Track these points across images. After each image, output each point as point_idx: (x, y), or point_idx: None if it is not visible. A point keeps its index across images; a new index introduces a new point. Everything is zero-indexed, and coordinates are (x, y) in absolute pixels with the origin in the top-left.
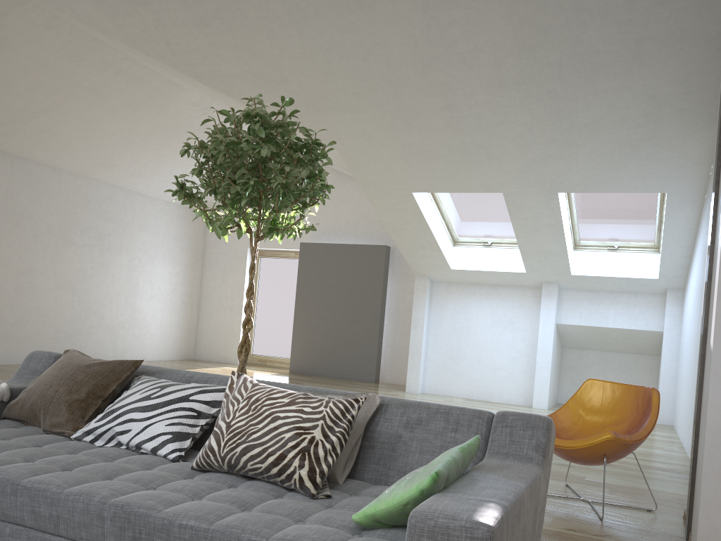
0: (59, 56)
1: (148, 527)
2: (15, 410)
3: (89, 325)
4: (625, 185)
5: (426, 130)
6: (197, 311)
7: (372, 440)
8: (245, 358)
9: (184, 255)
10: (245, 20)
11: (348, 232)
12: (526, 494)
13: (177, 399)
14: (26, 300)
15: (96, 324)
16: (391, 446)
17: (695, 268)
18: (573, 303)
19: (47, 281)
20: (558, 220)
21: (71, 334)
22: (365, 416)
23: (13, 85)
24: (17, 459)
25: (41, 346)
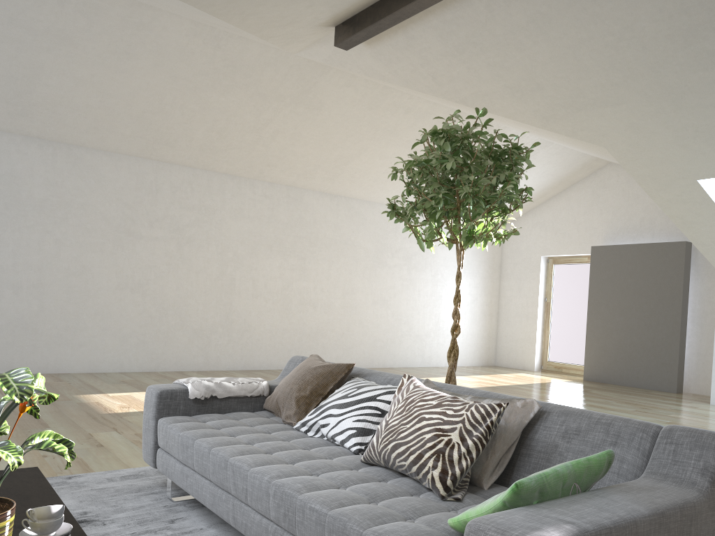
0: (359, 107)
1: (292, 507)
2: (269, 403)
3: (400, 334)
4: None
5: (700, 108)
6: (496, 319)
7: (529, 448)
8: (453, 362)
9: (482, 267)
10: (493, 39)
11: (643, 231)
12: (645, 522)
13: (367, 398)
14: (350, 314)
15: (406, 333)
16: (546, 456)
17: None
18: None
19: (366, 298)
20: None
21: (386, 343)
22: (520, 423)
23: (330, 139)
24: (242, 441)
25: (362, 353)
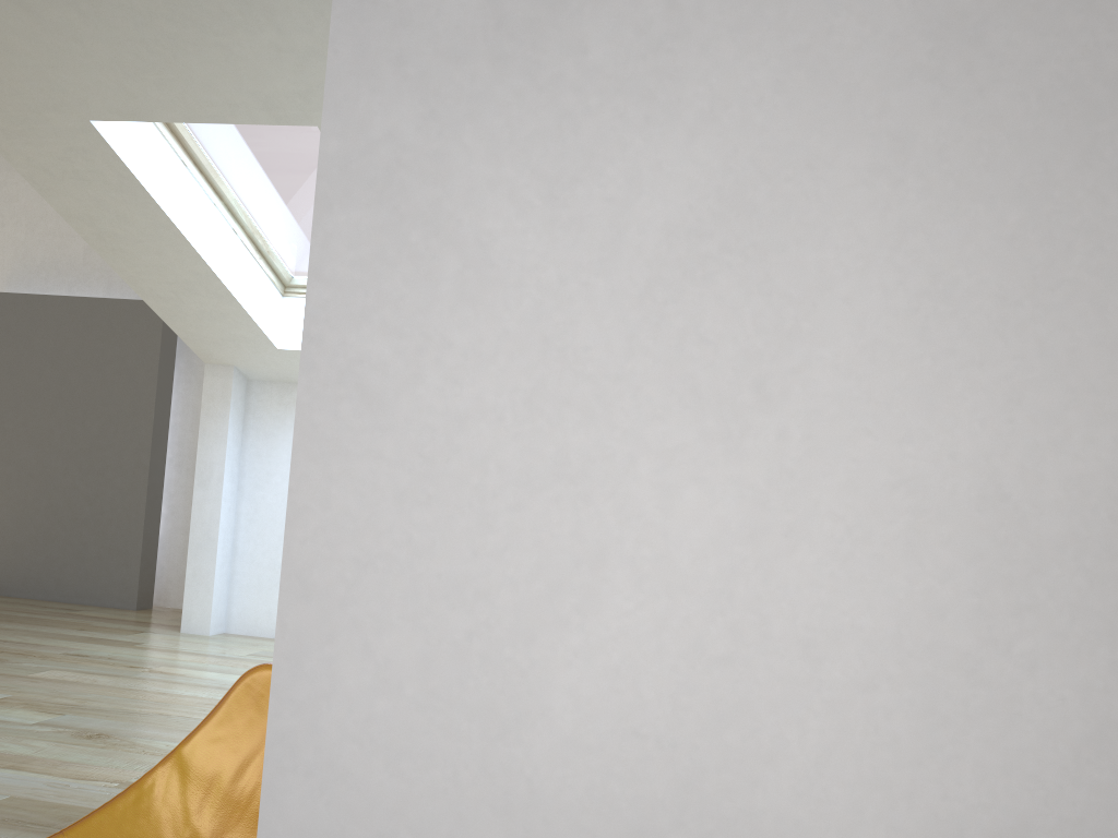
0: None
1: None
2: None
3: None
4: None
5: None
6: None
7: None
8: None
9: None
10: None
11: (90, 274)
12: None
13: None
14: None
15: None
16: None
17: None
18: None
19: None
20: None
21: None
22: None
23: None
24: None
25: None
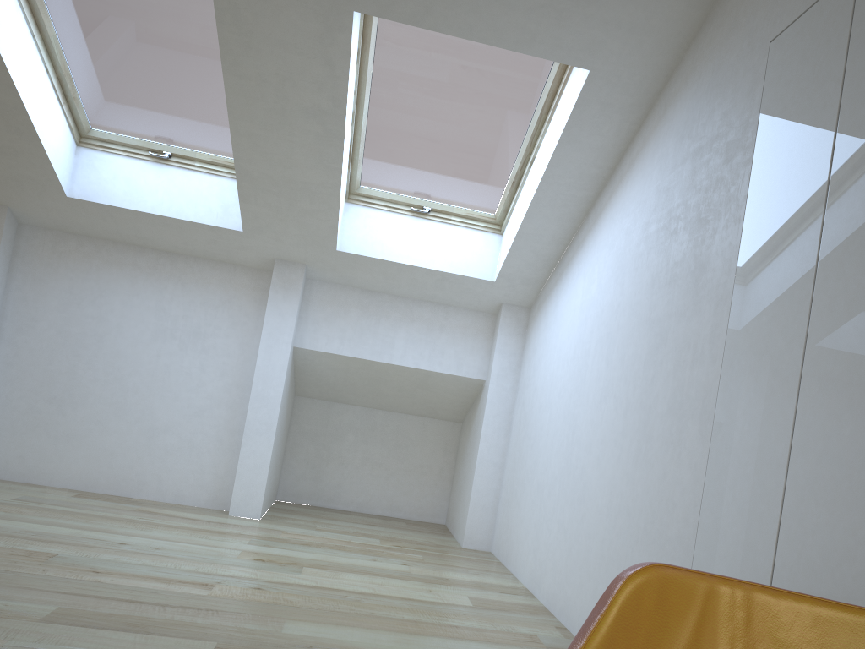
0: None
1: None
2: None
3: None
4: (514, 26)
5: None
6: None
7: None
8: None
9: None
10: None
11: None
12: None
13: None
14: None
15: None
16: None
17: (598, 255)
18: (331, 312)
19: None
20: (337, 99)
21: None
22: None
23: None
24: None
25: None
